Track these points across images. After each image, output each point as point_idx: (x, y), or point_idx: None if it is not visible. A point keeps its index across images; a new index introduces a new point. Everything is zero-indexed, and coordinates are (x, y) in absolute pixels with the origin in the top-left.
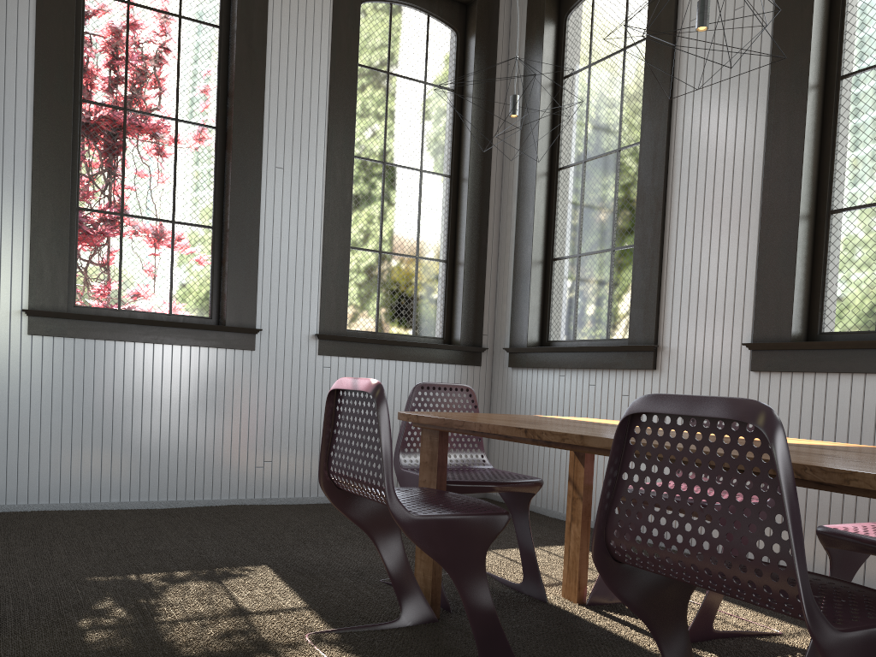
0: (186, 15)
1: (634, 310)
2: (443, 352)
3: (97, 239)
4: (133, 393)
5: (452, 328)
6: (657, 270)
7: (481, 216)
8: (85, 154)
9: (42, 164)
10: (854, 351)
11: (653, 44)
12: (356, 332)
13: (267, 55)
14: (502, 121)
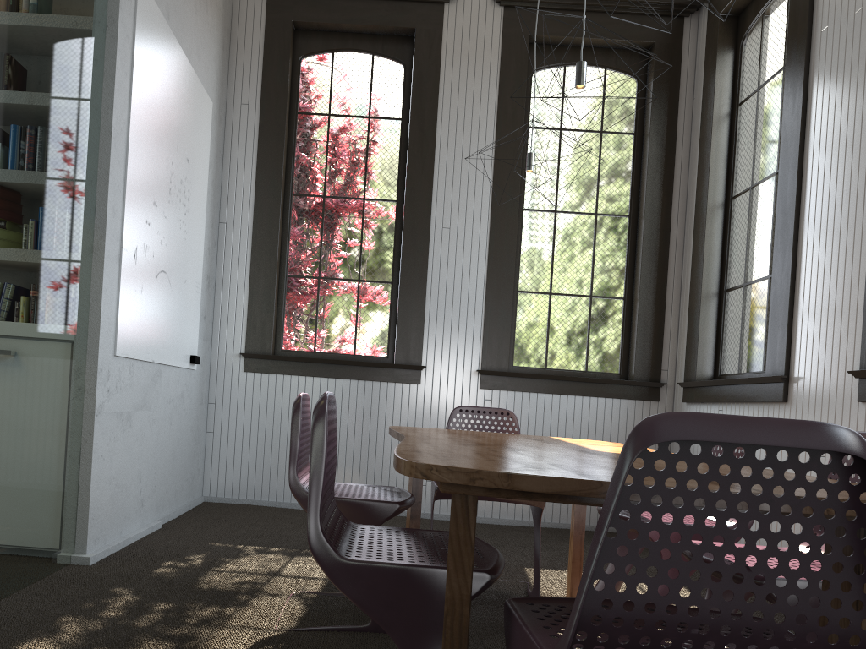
0: (374, 115)
1: (770, 340)
2: (613, 386)
3: (299, 298)
4: None
5: (629, 363)
6: (788, 296)
7: (659, 252)
8: (294, 234)
9: (258, 246)
10: None
11: (791, 60)
12: (523, 368)
13: (436, 135)
14: (686, 156)
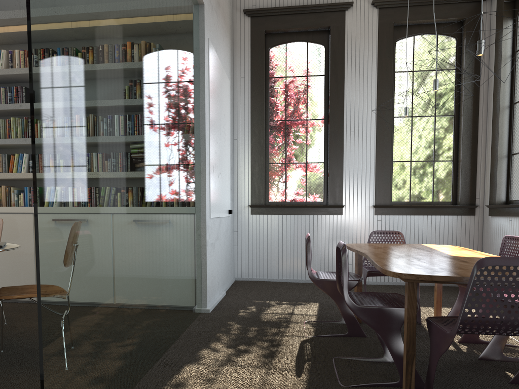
0: (309, 75)
1: None
2: (448, 209)
3: (276, 174)
4: (290, 235)
5: (457, 195)
6: None
7: (472, 134)
8: (271, 141)
9: (254, 150)
10: None
11: None
12: (397, 202)
13: (344, 82)
14: (486, 79)
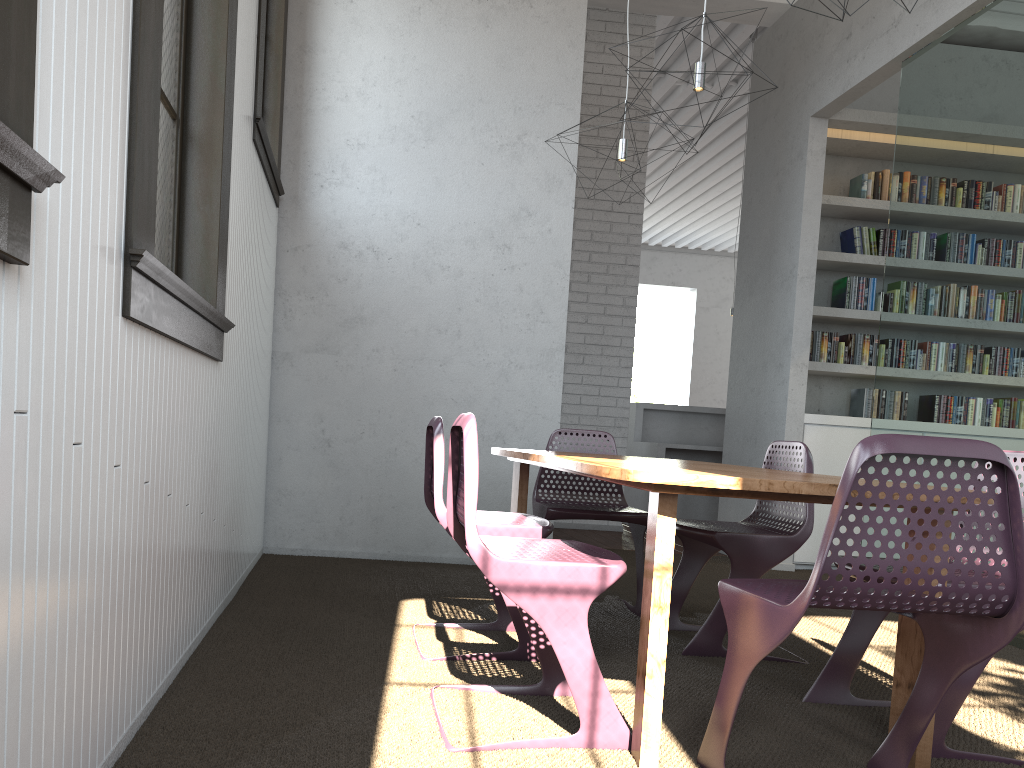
0: None
1: None
2: None
3: None
4: None
5: None
6: None
7: None
8: None
9: None
10: (178, 303)
11: None
12: None
13: None
14: None
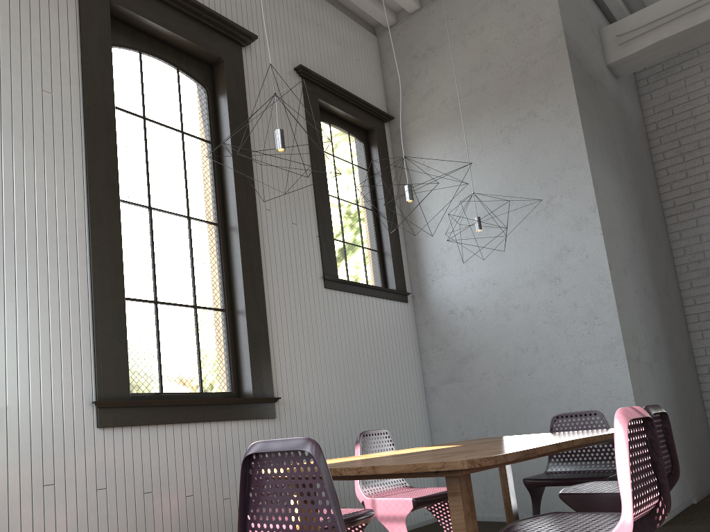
0: None
1: None
2: None
3: None
4: None
5: None
6: None
7: None
8: None
9: None
10: (175, 406)
11: None
12: None
13: None
14: None
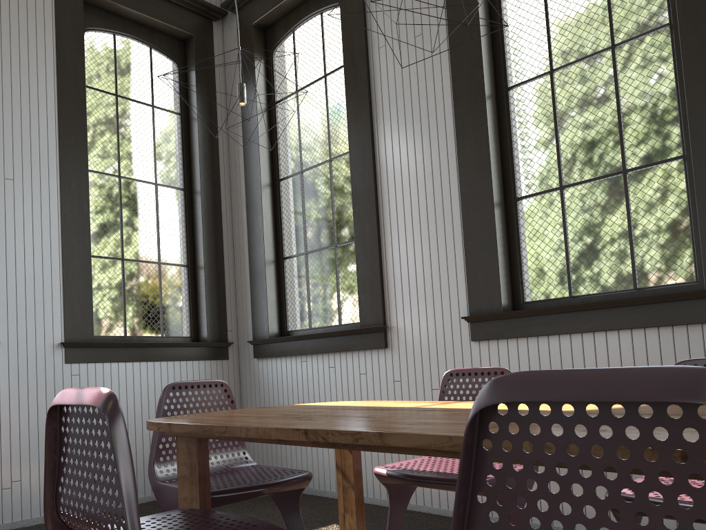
0: None
1: (362, 297)
2: (192, 349)
3: None
4: None
5: (199, 326)
6: (378, 259)
7: (215, 224)
8: None
9: None
10: (558, 315)
11: (350, 68)
12: (104, 337)
13: None
14: (226, 141)
